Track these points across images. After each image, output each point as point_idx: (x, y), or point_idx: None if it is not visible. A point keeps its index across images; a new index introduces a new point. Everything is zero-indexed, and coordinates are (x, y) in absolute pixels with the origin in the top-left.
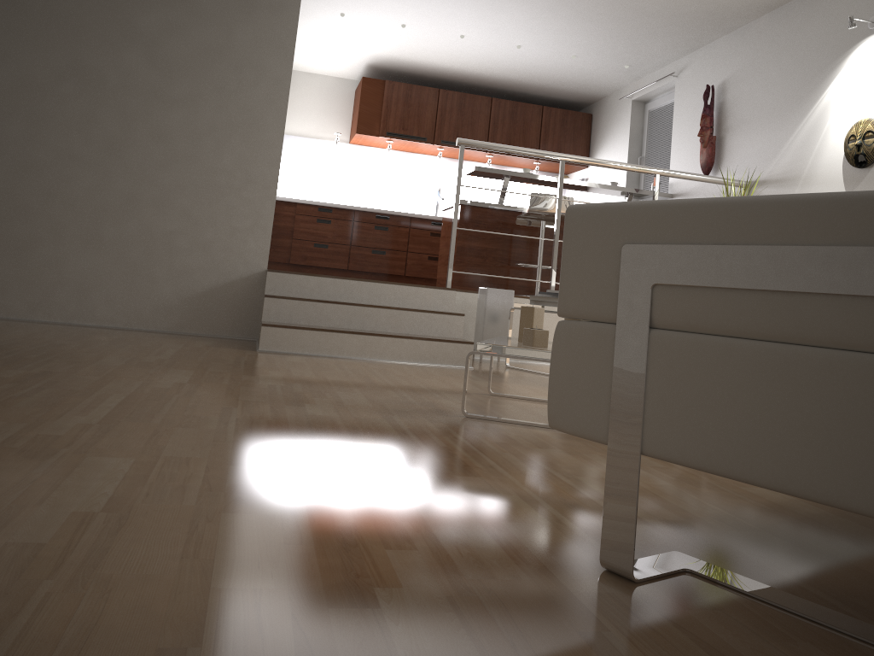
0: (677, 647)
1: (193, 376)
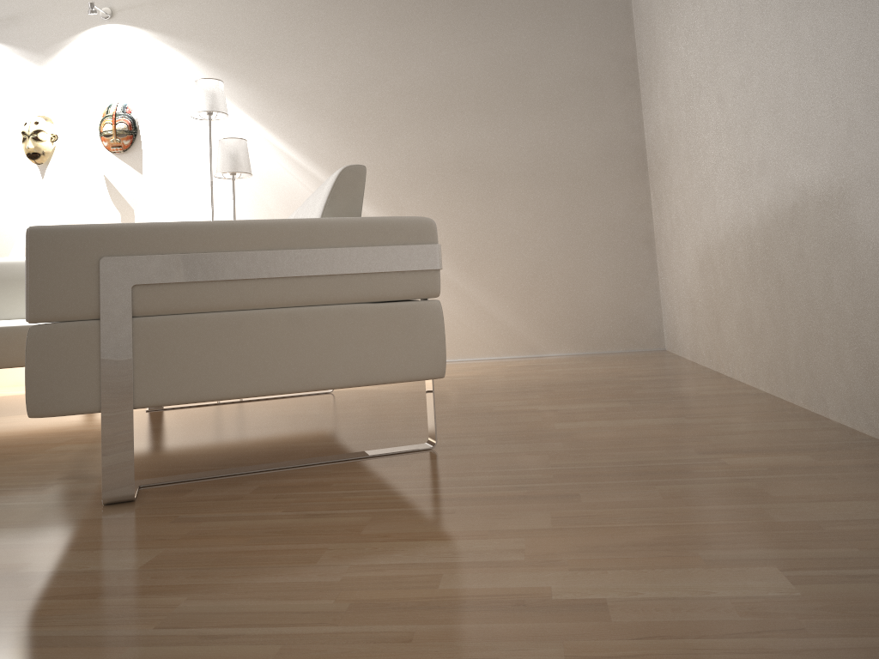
0: (216, 505)
1: None
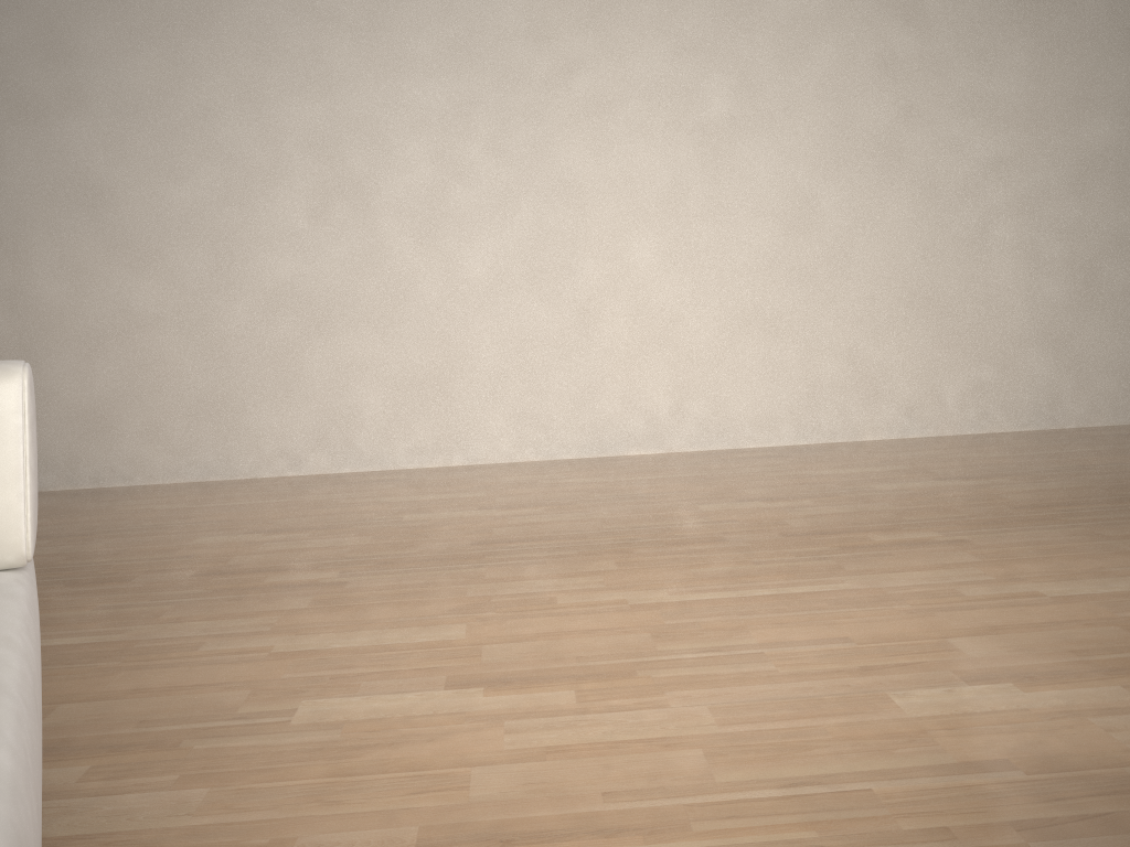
0: None
1: None
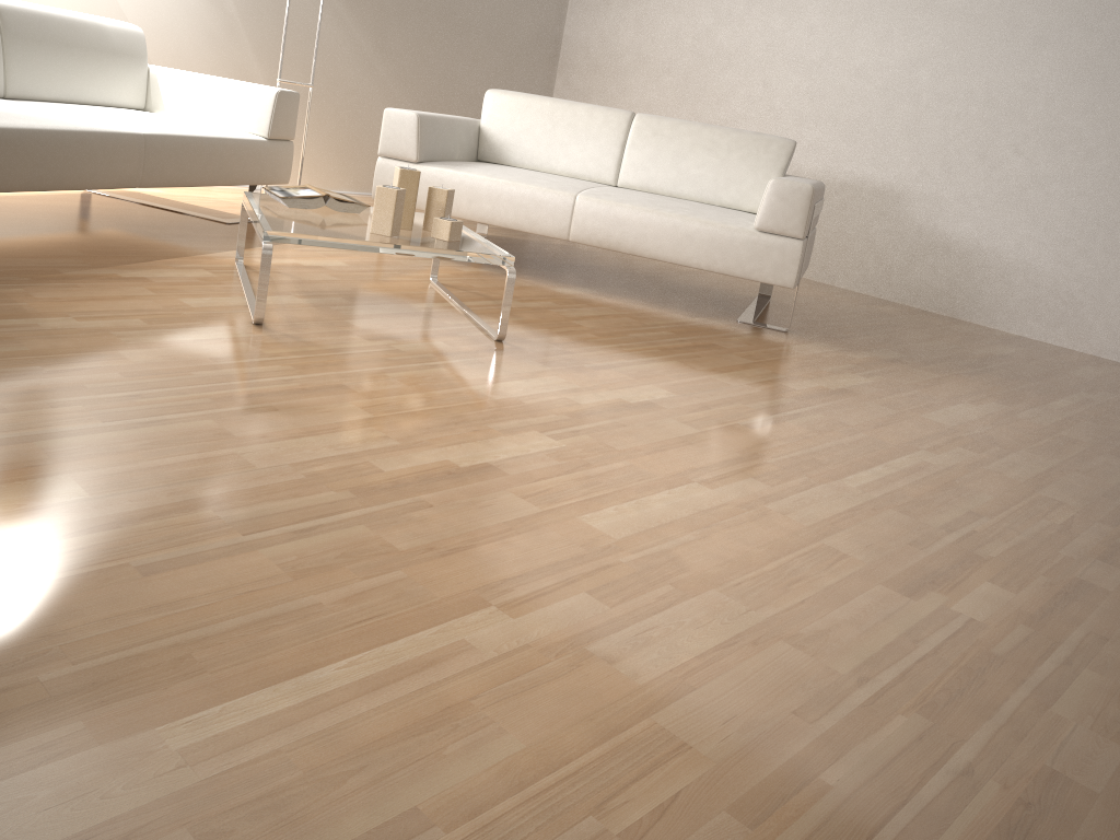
0: (821, 331)
1: (632, 498)
